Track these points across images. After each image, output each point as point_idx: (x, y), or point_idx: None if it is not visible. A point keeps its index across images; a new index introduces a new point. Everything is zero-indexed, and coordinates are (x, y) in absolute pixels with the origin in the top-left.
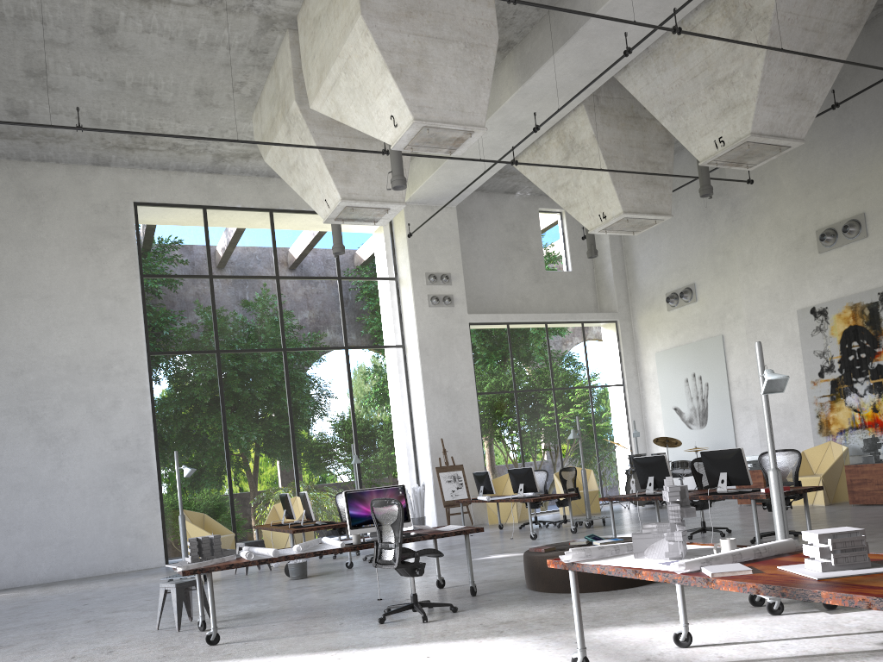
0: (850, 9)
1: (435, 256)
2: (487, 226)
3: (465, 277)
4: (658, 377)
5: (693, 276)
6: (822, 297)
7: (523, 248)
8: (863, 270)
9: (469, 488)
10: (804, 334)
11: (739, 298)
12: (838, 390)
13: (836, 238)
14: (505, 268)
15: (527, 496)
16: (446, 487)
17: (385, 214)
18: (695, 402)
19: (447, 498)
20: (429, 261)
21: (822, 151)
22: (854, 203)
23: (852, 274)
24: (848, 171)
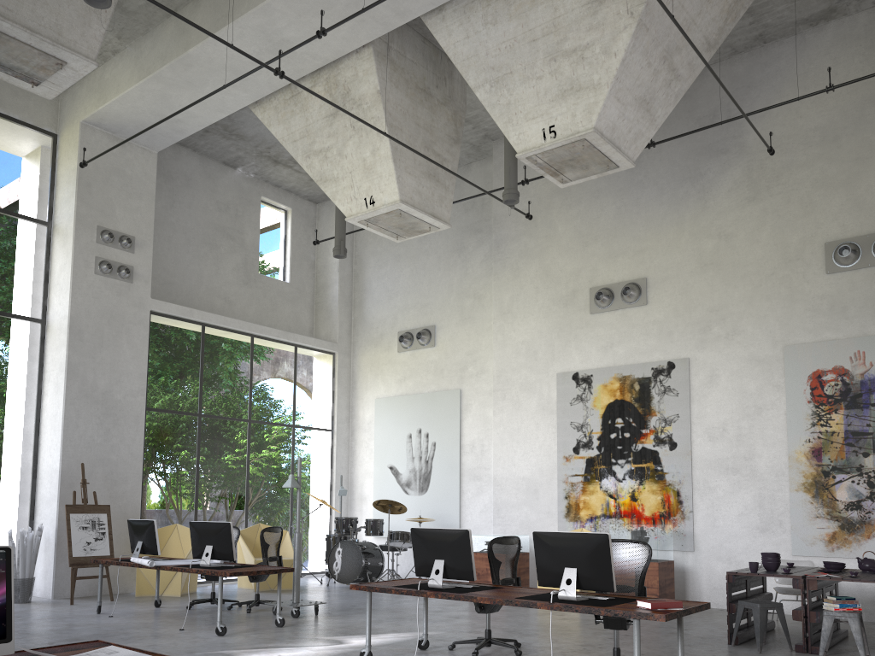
0: (714, 22)
1: (116, 207)
2: (194, 196)
3: (153, 252)
4: (375, 428)
5: (435, 317)
6: (587, 363)
7: (236, 238)
8: (638, 340)
9: (113, 540)
10: (563, 401)
11: (486, 351)
12: (594, 471)
13: (612, 300)
14: (209, 256)
15: (214, 564)
16: (78, 536)
17: (55, 71)
18: (417, 463)
19: (78, 553)
20: (107, 212)
21: (607, 202)
22: (636, 266)
23: (625, 343)
24: (633, 229)
